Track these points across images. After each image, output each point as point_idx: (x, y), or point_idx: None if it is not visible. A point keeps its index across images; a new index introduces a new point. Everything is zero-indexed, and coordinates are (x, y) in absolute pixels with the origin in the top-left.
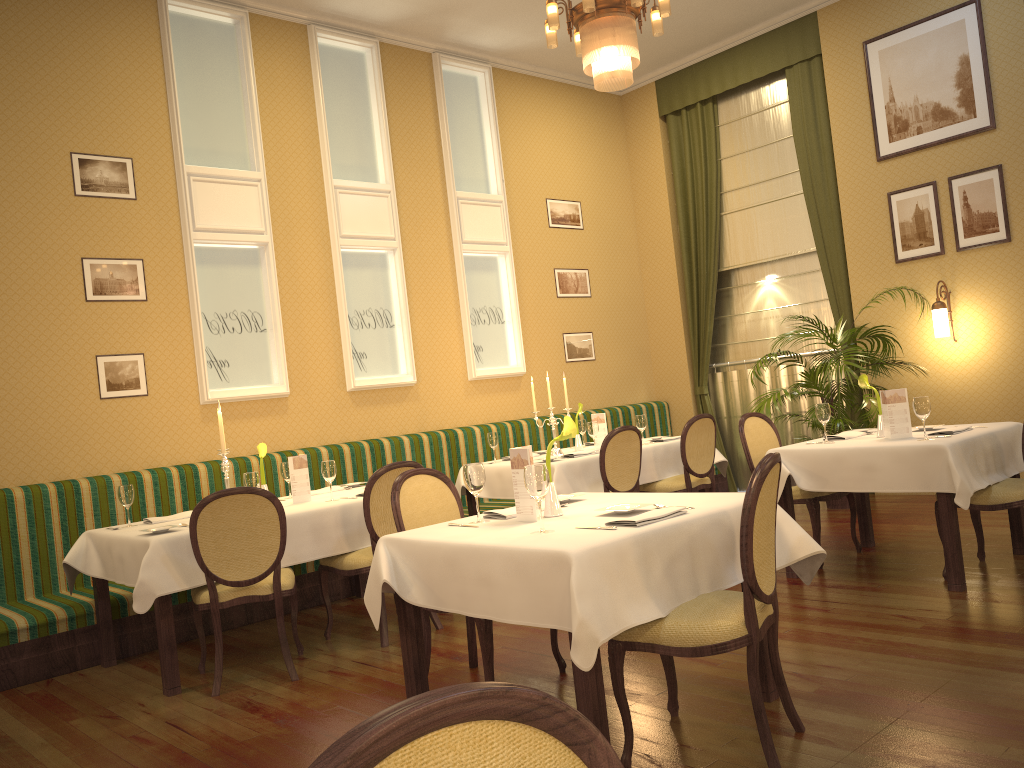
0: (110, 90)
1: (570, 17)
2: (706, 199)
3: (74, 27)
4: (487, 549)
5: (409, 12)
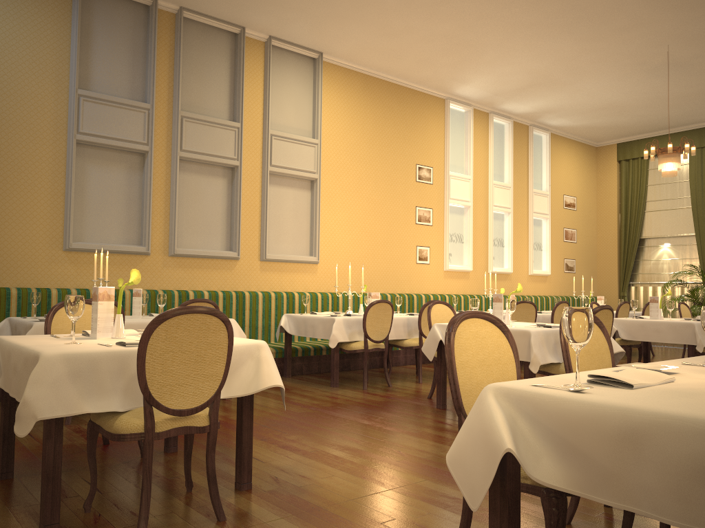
0: (428, 139)
1: (658, 151)
2: (638, 203)
3: (421, 114)
4: (658, 322)
5: (531, 111)
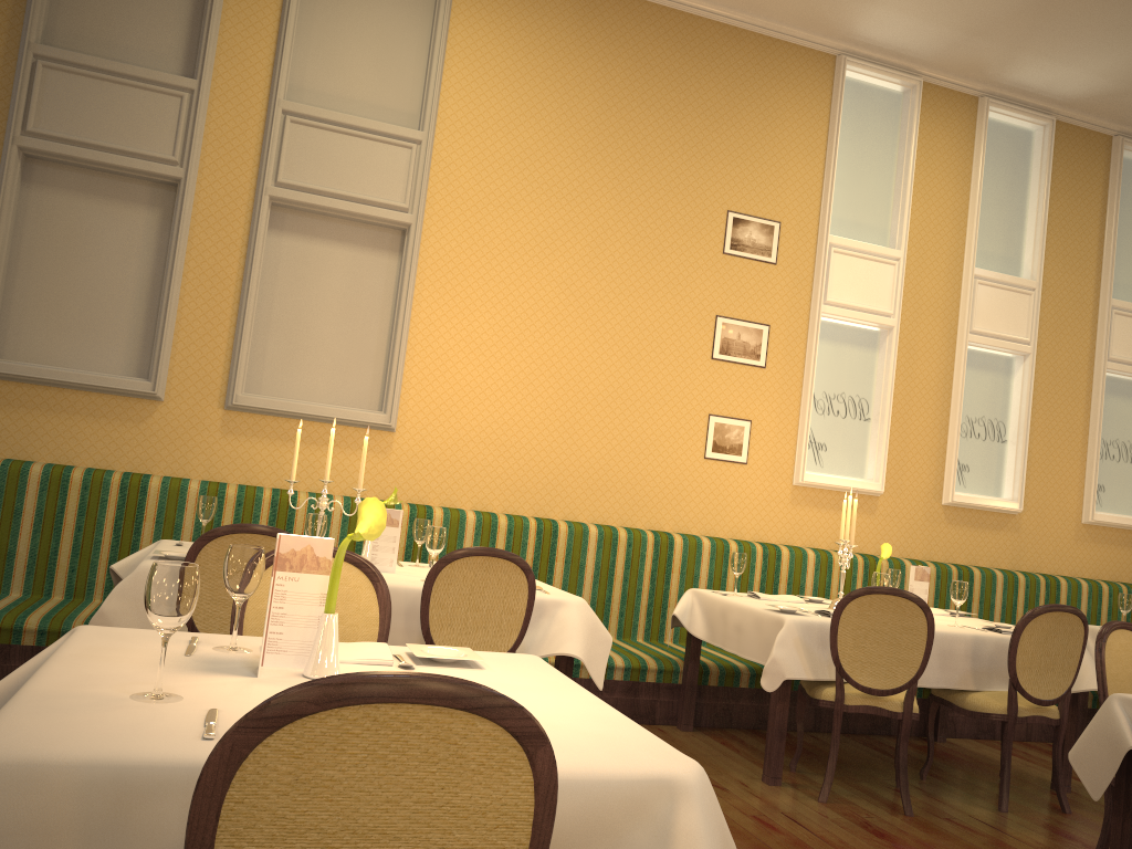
0: (774, 152)
1: None
2: None
3: (755, 88)
4: None
5: (1105, 88)
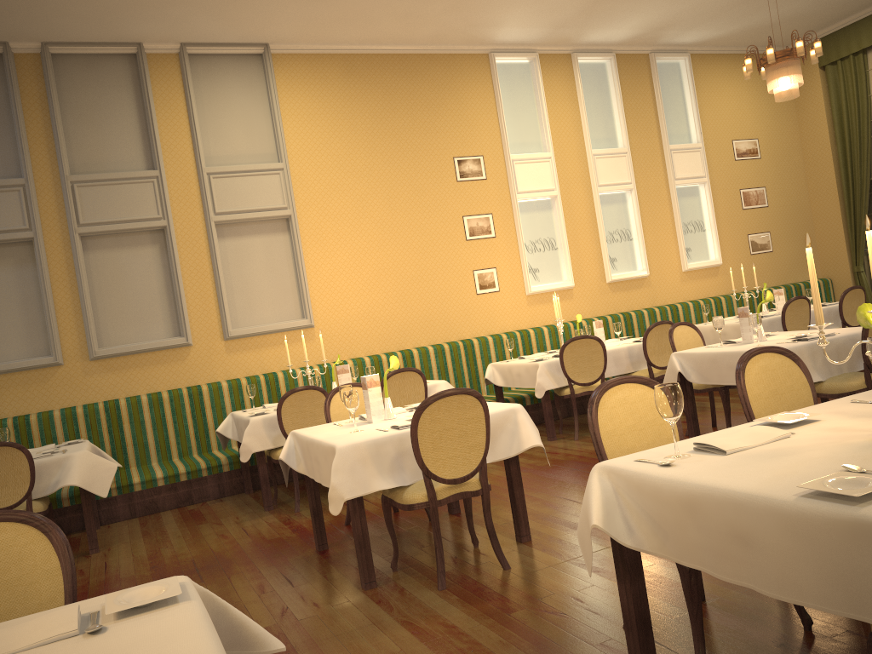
0: (469, 118)
1: (759, 64)
2: (859, 126)
3: (450, 85)
4: (732, 353)
5: (636, 34)
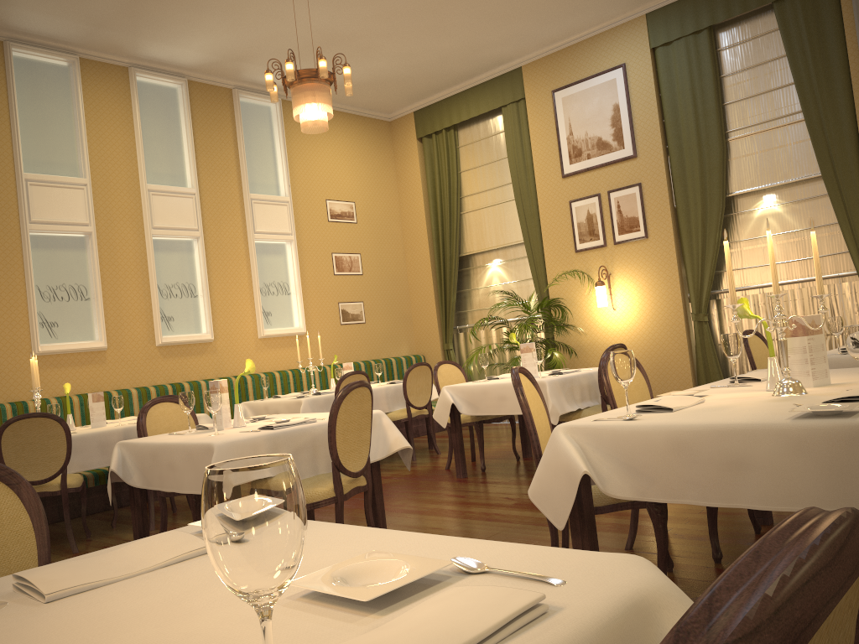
0: None
1: (282, 83)
2: (449, 202)
3: None
4: (173, 445)
5: (209, 59)
